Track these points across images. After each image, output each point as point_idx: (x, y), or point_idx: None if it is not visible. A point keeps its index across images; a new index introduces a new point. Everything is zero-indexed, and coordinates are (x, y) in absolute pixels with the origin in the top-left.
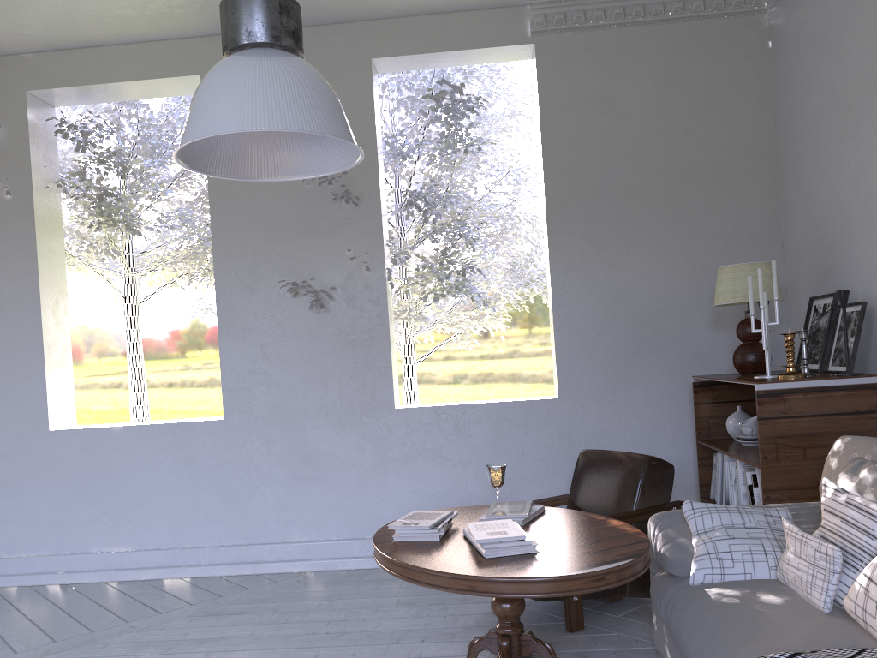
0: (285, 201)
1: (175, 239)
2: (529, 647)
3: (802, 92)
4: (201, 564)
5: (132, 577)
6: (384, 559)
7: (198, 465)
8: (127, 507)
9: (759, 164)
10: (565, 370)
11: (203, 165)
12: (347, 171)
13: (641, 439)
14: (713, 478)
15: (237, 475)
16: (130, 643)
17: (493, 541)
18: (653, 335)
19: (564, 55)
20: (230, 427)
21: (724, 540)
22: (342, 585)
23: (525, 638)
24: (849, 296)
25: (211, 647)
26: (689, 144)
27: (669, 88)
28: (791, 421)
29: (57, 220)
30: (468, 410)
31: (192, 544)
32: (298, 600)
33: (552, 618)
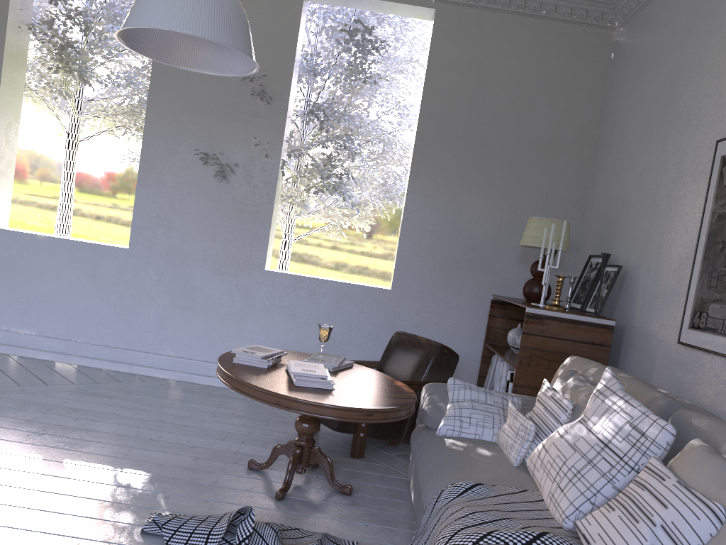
0: (212, 87)
1: (119, 96)
2: (315, 458)
3: (623, 99)
4: (88, 356)
5: (30, 355)
6: (222, 372)
7: (100, 280)
8: (37, 300)
9: (581, 147)
10: (401, 269)
11: (138, 46)
12: (267, 75)
13: (446, 333)
14: (489, 373)
15: (130, 294)
16: (18, 401)
17: (303, 375)
18: (473, 258)
19: (456, 24)
20: (132, 255)
21: (468, 409)
22: (194, 394)
23: (314, 451)
24: (615, 260)
25: (81, 415)
26: (533, 118)
27: (529, 71)
28: (545, 339)
29: (23, 57)
30: (320, 283)
31: (83, 340)
32: (157, 397)
33: (343, 446)
